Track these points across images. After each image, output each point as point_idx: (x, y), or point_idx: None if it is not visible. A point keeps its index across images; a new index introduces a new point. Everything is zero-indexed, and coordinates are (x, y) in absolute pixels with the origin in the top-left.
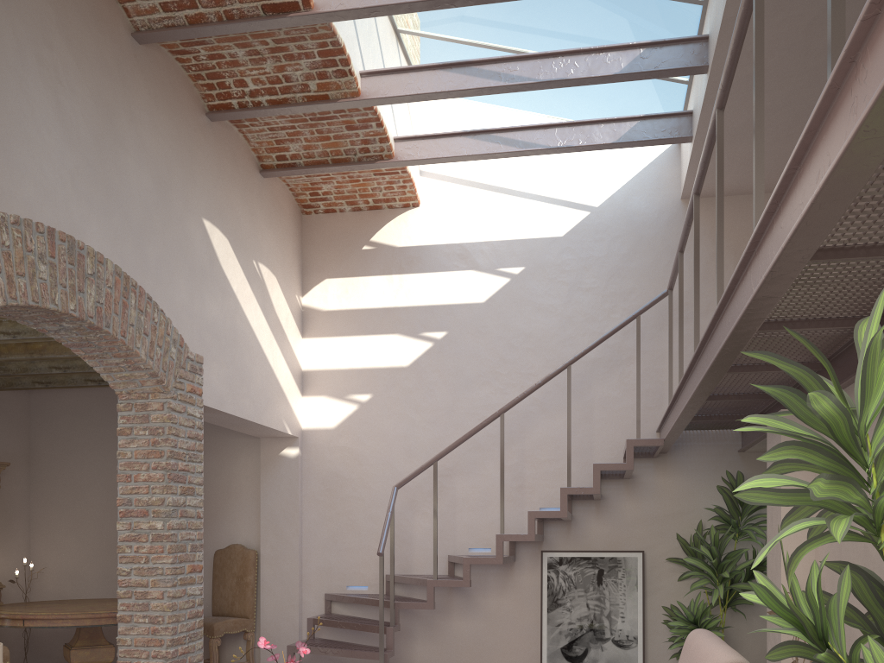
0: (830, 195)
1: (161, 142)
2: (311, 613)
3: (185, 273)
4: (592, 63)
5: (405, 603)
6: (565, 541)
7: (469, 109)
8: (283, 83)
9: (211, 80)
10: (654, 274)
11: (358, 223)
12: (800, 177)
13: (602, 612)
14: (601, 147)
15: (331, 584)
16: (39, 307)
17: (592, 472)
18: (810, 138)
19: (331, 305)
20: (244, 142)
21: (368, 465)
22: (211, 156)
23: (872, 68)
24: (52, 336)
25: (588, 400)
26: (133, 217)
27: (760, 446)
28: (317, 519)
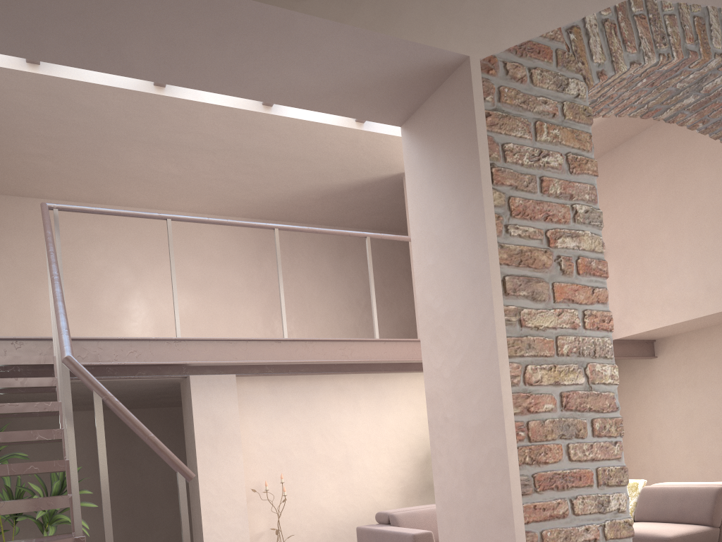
0: None
1: None
2: None
3: None
4: None
5: None
6: None
7: None
8: None
9: None
10: None
11: None
12: None
13: None
14: None
15: None
16: (720, 138)
17: None
18: None
19: None
20: None
21: None
22: None
23: None
24: (713, 64)
25: None
26: None
27: None
28: None
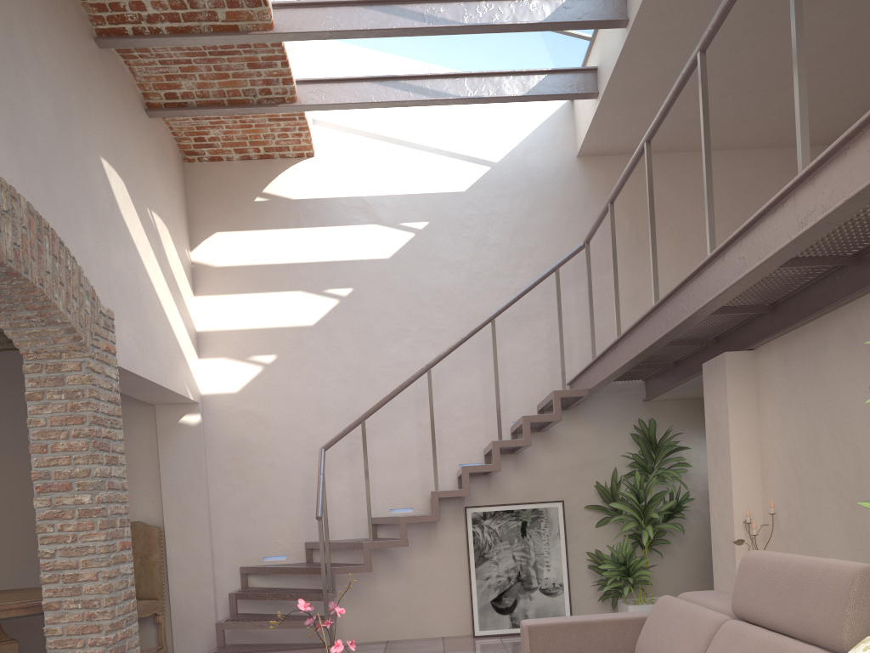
0: None
1: (56, 65)
2: (226, 589)
3: (90, 217)
4: (516, 10)
5: (341, 568)
6: (486, 496)
7: (360, 56)
8: (188, 9)
9: (103, 0)
10: (556, 230)
11: (248, 172)
12: None
13: (528, 563)
14: (511, 99)
15: (246, 557)
16: None
17: (508, 427)
18: None
19: (224, 260)
20: (130, 75)
21: (277, 430)
22: (103, 88)
23: None
24: None
25: (500, 356)
26: (39, 149)
27: (668, 394)
28: (225, 489)
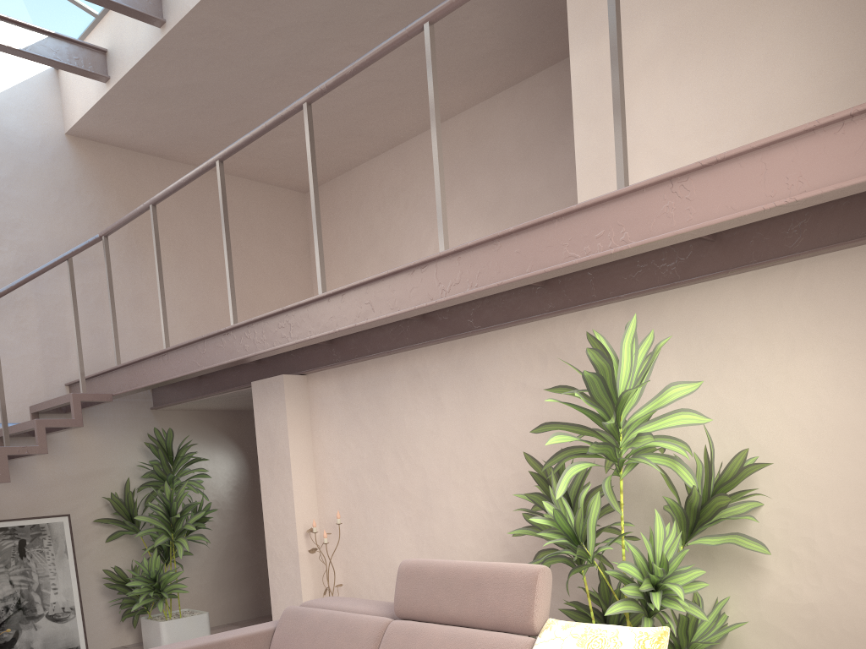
0: (625, 252)
1: None
2: None
3: None
4: None
5: None
6: None
7: None
8: None
9: None
10: (44, 209)
11: None
12: (561, 225)
13: (30, 587)
14: (3, 48)
15: None
16: None
17: None
18: (591, 206)
19: None
20: None
21: None
22: None
23: (698, 193)
24: None
25: None
26: None
27: (185, 405)
28: None
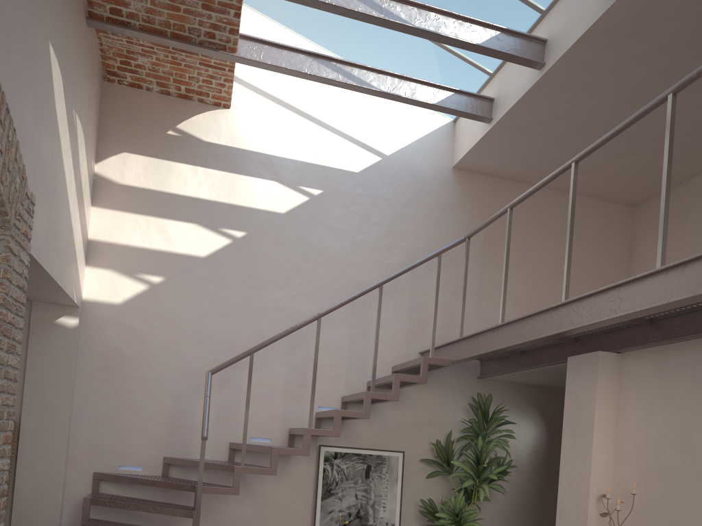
0: None
1: None
2: (75, 492)
3: (32, 96)
4: (459, 28)
5: (210, 488)
6: (337, 438)
7: (285, 34)
8: None
9: None
10: (428, 223)
11: (165, 106)
12: None
13: (367, 502)
14: (422, 104)
15: (102, 463)
16: None
17: (365, 380)
18: None
19: (127, 179)
20: None
21: (154, 347)
22: None
23: None
24: None
25: (367, 318)
26: (5, 6)
27: (504, 376)
28: (91, 394)
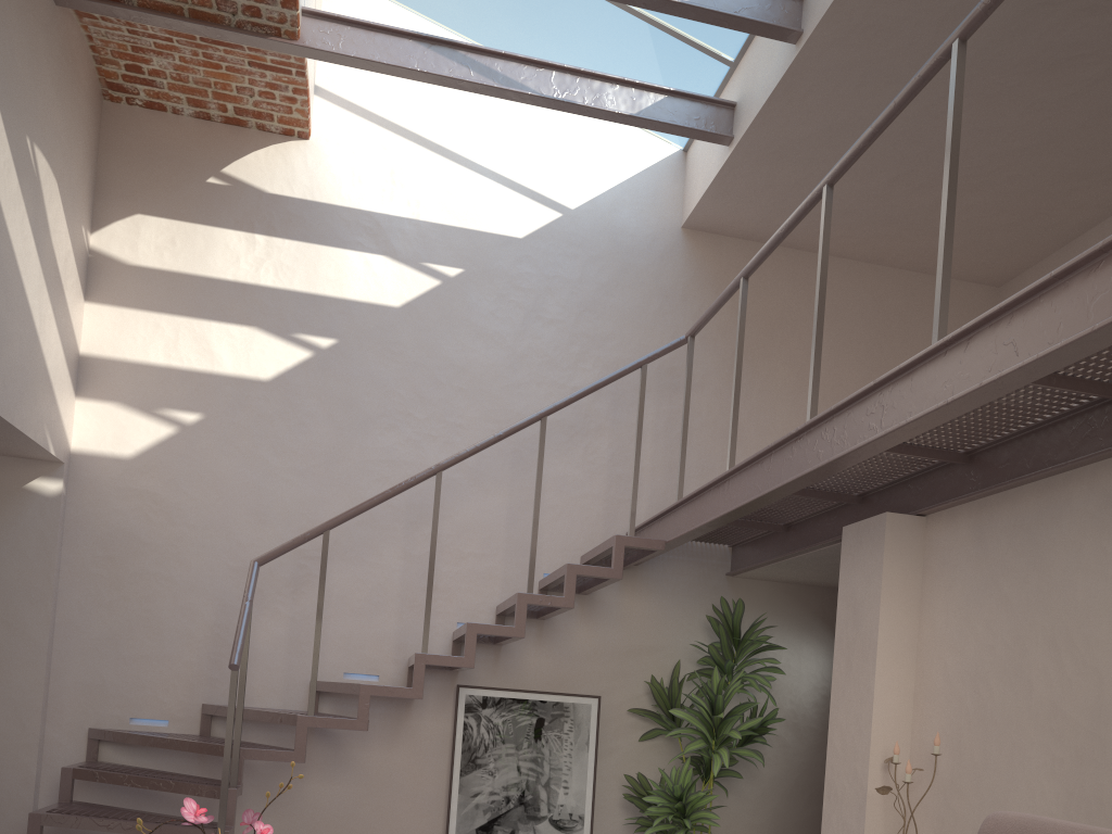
0: None
1: None
2: (59, 759)
3: None
4: None
5: (257, 751)
6: (490, 674)
7: (400, 17)
8: None
9: None
10: (641, 319)
11: (204, 138)
12: None
13: (538, 779)
14: (613, 117)
15: (103, 714)
16: None
17: (536, 580)
18: None
19: (143, 258)
20: None
21: (186, 527)
22: None
23: None
24: None
25: None
26: None
27: (766, 570)
28: (85, 604)
